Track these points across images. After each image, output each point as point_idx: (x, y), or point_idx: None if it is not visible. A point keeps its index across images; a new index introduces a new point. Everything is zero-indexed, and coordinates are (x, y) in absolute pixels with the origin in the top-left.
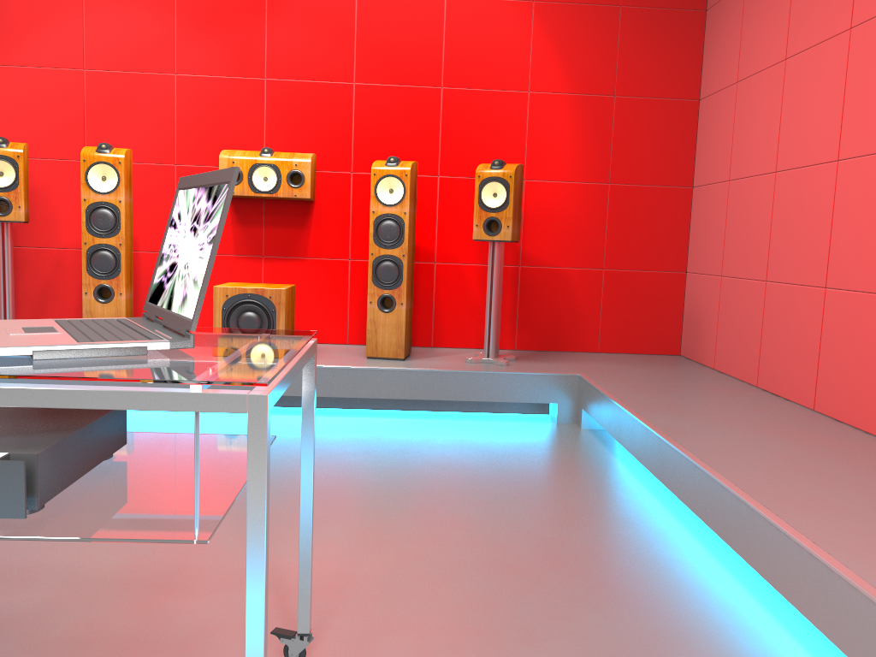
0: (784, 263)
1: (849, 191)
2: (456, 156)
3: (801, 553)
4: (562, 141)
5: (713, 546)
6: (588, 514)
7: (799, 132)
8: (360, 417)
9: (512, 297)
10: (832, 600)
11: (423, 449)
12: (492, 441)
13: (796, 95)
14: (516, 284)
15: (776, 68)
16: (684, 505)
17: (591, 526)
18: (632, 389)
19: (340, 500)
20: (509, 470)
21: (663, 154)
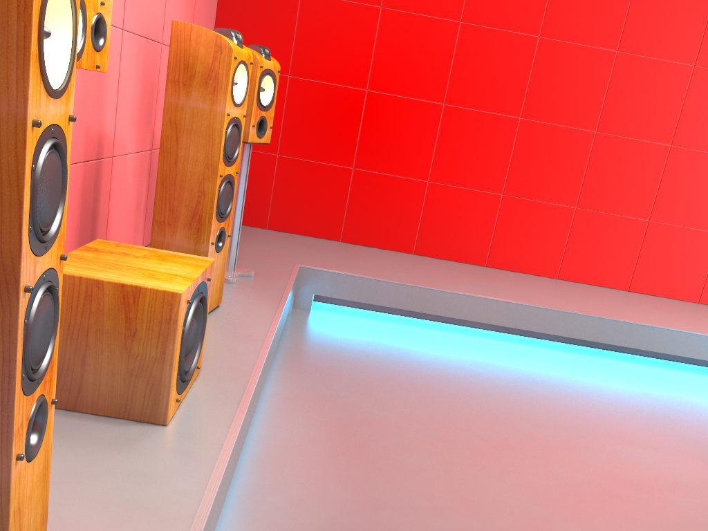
0: (378, 158)
1: (454, 126)
2: (134, 3)
3: (671, 332)
4: (179, 0)
5: (555, 348)
6: (528, 363)
7: (399, 70)
8: (264, 393)
9: (146, 188)
10: (691, 343)
11: (397, 384)
12: (361, 351)
13: (396, 41)
14: (148, 172)
15: (367, 7)
16: (492, 335)
17: (549, 368)
18: (364, 269)
19: (564, 442)
20: (445, 363)
21: (207, 27)
